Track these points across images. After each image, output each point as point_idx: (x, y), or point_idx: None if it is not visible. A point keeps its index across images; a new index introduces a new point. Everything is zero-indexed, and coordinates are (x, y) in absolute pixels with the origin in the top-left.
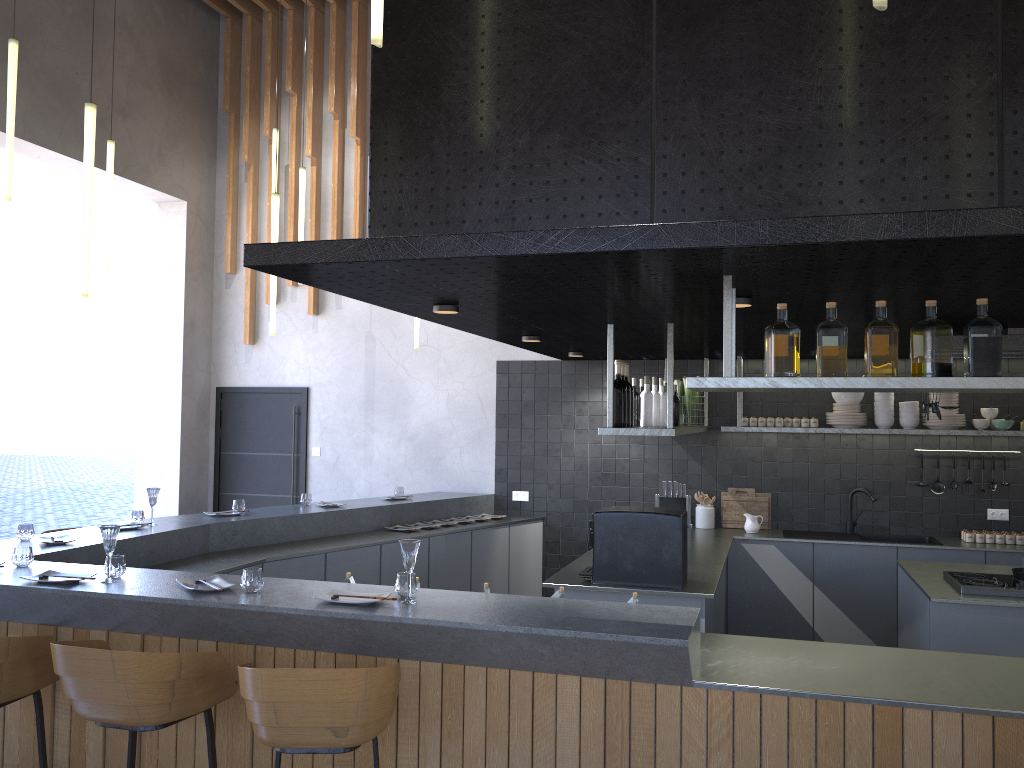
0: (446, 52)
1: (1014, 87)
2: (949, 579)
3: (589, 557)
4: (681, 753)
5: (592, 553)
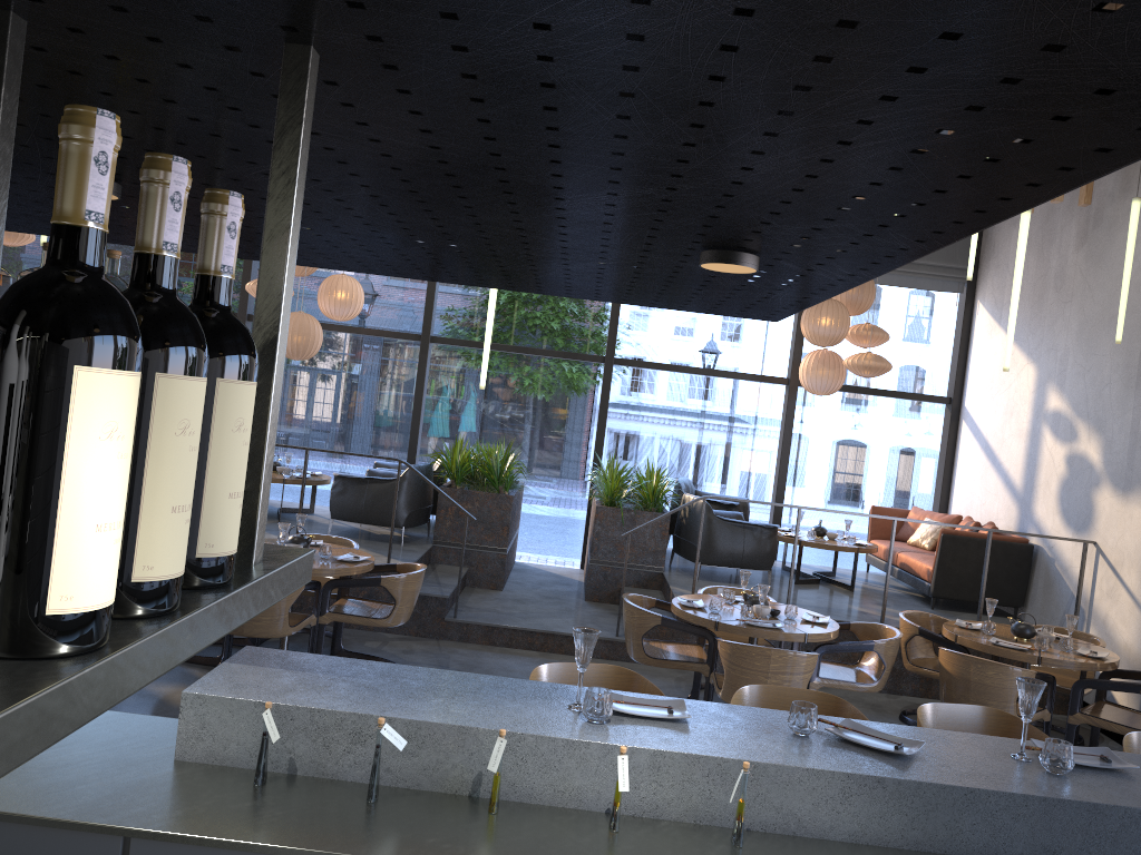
0: None
1: None
2: None
3: None
4: None
5: None
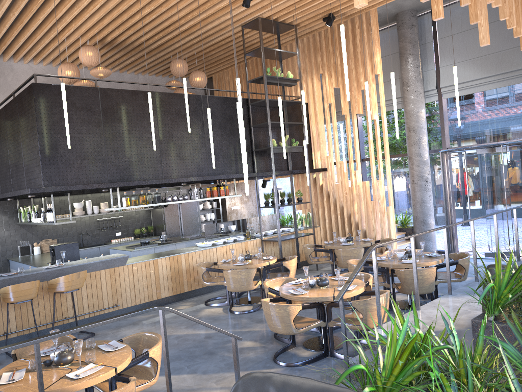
0: (58, 140)
1: (162, 156)
2: (129, 247)
3: (33, 264)
4: (124, 278)
5: (30, 263)
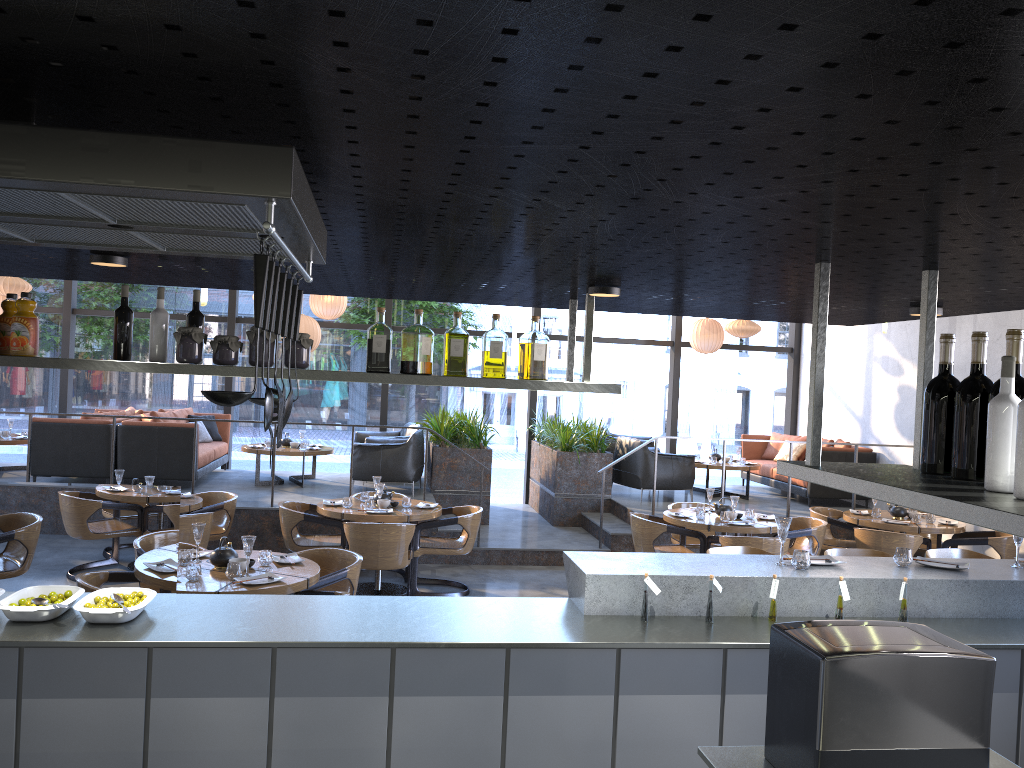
0: None
1: None
2: None
3: None
4: None
5: None
